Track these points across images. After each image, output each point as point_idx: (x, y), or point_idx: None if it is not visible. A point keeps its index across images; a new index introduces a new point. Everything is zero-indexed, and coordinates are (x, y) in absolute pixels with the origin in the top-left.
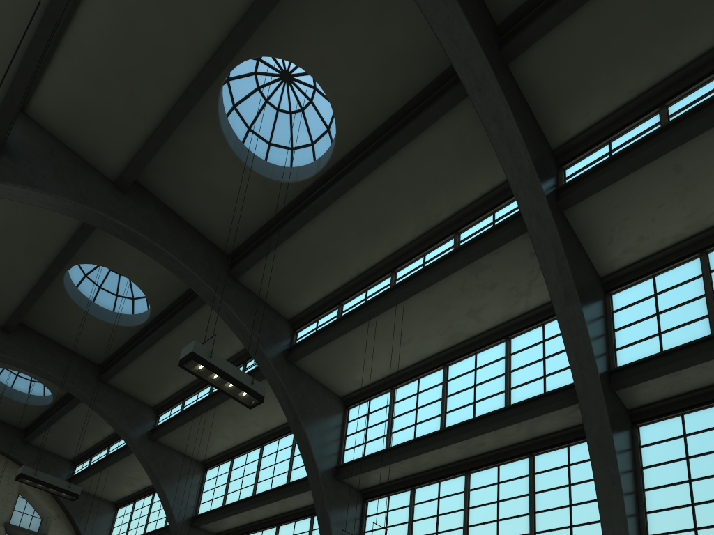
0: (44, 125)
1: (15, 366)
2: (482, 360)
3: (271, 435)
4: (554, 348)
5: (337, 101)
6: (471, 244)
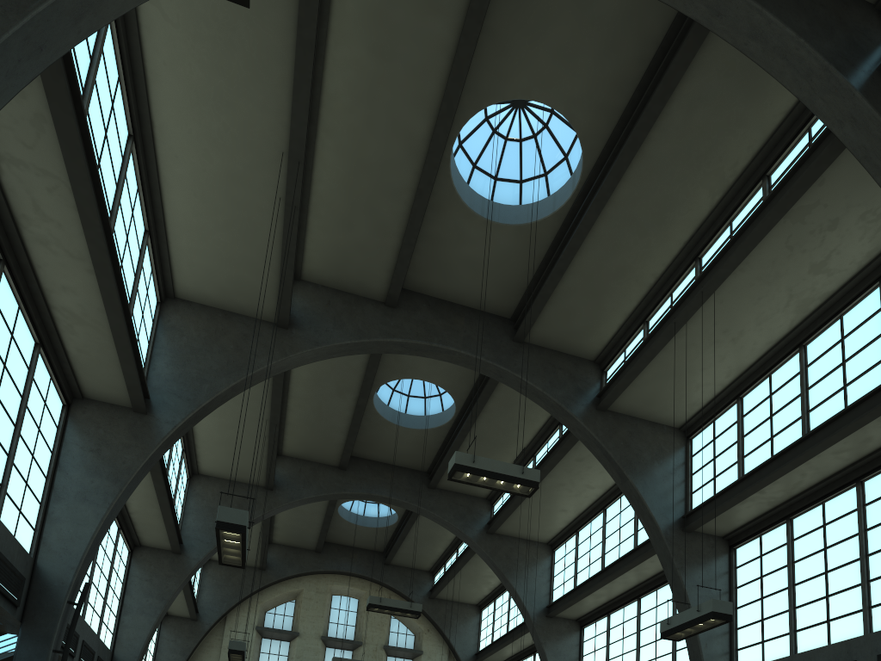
0: (317, 281)
1: (356, 498)
2: (850, 323)
3: (611, 494)
4: None
5: (569, 108)
6: (782, 186)
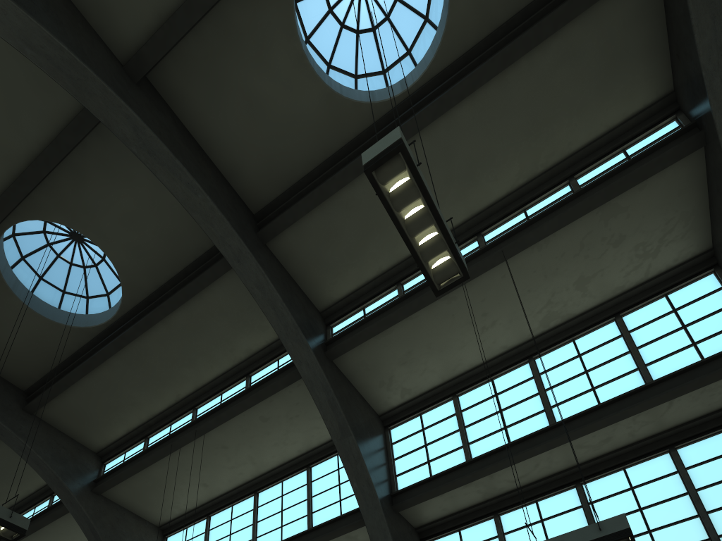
0: None
1: None
2: (586, 344)
3: (270, 477)
4: (696, 314)
5: None
6: (607, 179)
